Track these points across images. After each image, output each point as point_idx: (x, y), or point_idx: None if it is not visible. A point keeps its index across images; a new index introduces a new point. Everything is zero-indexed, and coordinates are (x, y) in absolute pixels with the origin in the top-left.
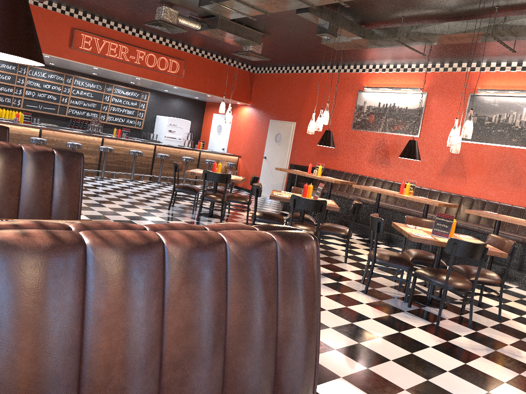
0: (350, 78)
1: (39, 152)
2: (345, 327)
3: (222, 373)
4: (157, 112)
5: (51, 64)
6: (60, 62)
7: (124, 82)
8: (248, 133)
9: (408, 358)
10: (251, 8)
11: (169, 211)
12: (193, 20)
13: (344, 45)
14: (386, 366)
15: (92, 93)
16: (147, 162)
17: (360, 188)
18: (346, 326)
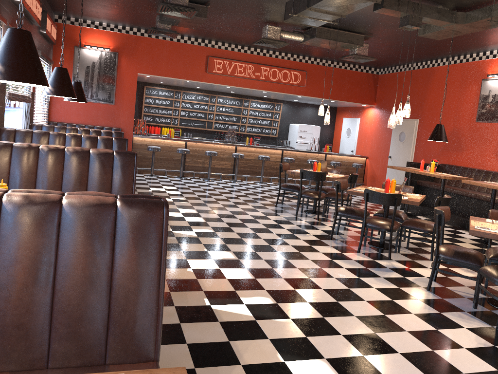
0: (473, 67)
1: (101, 153)
2: (373, 317)
3: (49, 300)
4: (290, 121)
5: (198, 88)
6: (202, 85)
7: (259, 97)
8: (374, 133)
9: (423, 354)
10: (327, 14)
11: (275, 208)
12: (296, 33)
13: (442, 34)
14: (388, 357)
15: (233, 108)
16: (276, 166)
17: (470, 183)
18: (374, 317)
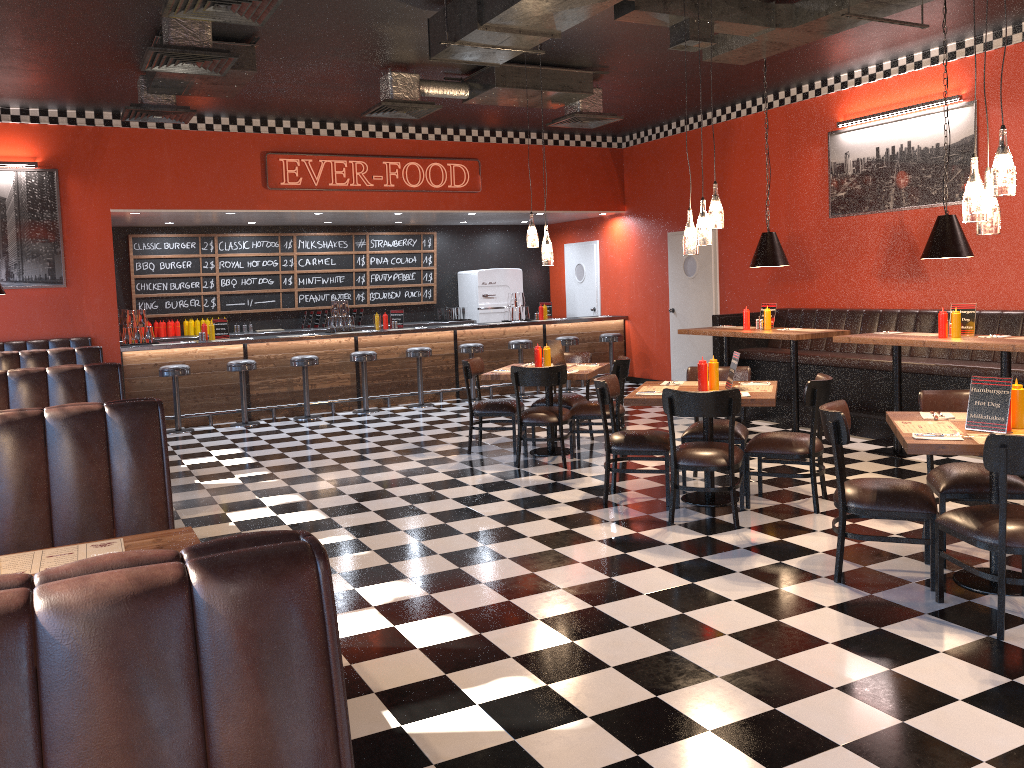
0: (807, 112)
1: (74, 416)
2: (756, 672)
3: None
4: (459, 265)
5: (251, 223)
6: (260, 218)
7: (386, 225)
8: (632, 268)
9: (889, 735)
10: (522, 35)
11: (469, 457)
12: (452, 82)
13: (751, 51)
14: (823, 761)
15: (333, 257)
16: (446, 364)
17: (850, 340)
18: (759, 669)
